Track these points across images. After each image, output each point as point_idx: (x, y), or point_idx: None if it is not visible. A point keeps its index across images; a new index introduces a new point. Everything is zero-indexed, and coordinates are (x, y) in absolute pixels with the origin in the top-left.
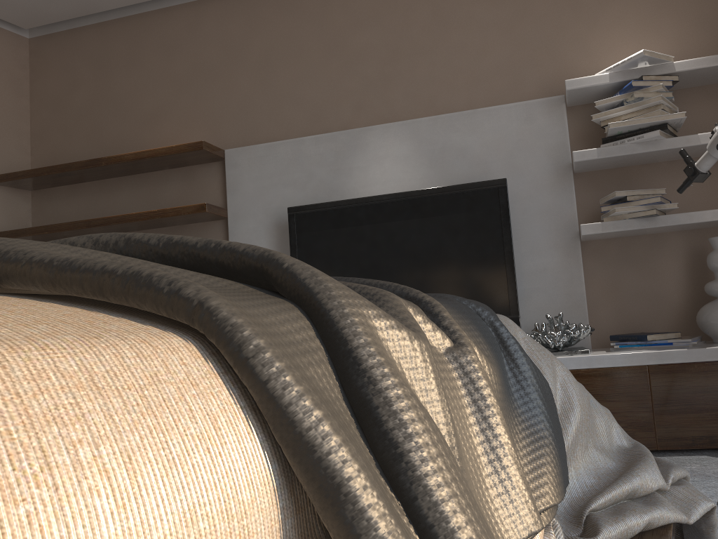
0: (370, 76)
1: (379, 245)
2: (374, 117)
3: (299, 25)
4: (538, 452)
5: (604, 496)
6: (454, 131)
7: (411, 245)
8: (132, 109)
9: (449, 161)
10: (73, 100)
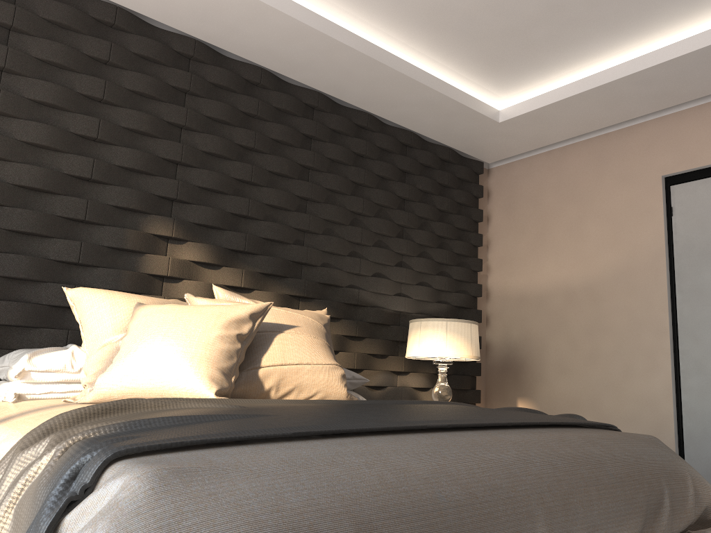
0: None
1: None
2: None
3: None
4: None
5: None
6: None
7: None
8: None
9: None
10: None
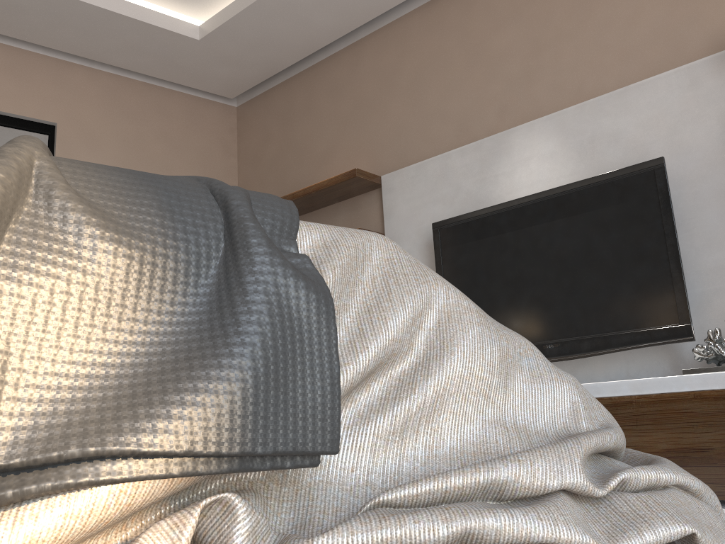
0: (513, 76)
1: (523, 252)
2: (519, 117)
3: (443, 41)
4: (178, 373)
5: (416, 484)
6: (603, 116)
7: (556, 249)
8: (308, 152)
9: (600, 151)
10: (266, 152)
